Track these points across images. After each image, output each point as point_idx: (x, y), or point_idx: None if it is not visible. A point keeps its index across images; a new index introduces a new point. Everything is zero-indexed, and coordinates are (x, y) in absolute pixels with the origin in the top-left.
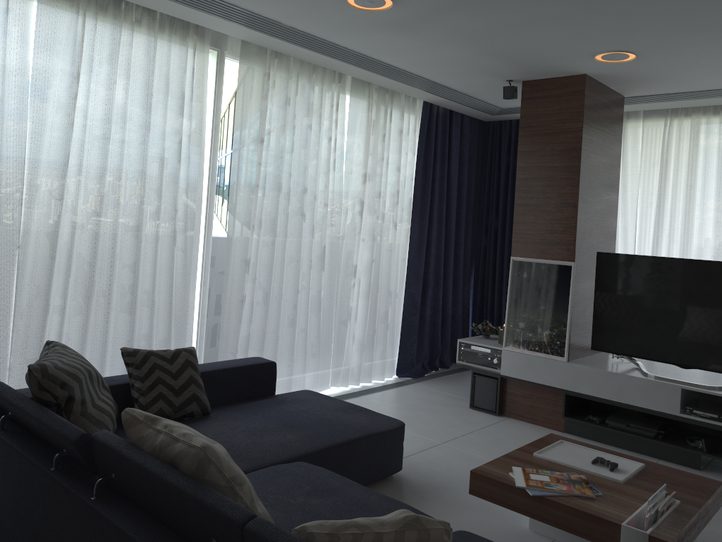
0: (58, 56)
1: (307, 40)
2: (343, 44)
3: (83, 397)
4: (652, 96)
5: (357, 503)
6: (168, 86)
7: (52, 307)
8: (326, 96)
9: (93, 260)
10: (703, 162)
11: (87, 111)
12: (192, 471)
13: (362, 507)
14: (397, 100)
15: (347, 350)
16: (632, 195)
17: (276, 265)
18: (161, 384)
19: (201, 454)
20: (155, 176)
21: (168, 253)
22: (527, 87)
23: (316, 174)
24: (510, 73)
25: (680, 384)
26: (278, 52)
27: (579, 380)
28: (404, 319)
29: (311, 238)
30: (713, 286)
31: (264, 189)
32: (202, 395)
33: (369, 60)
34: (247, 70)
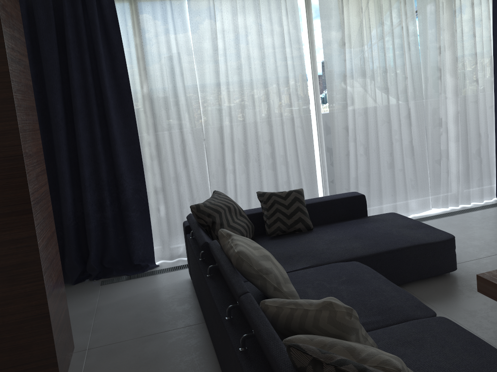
0: (204, 27)
1: None
2: None
3: (221, 221)
4: None
5: (371, 291)
6: (271, 26)
7: (229, 170)
8: None
9: (245, 141)
10: None
11: (226, 55)
12: (235, 265)
13: (373, 293)
14: None
15: (443, 181)
16: None
17: (371, 127)
18: (278, 212)
19: (236, 256)
20: (274, 84)
21: (291, 130)
22: None
23: (393, 57)
24: None
25: None
26: None
27: None
28: None
29: (397, 104)
30: None
31: (352, 77)
32: (305, 218)
33: None
34: None
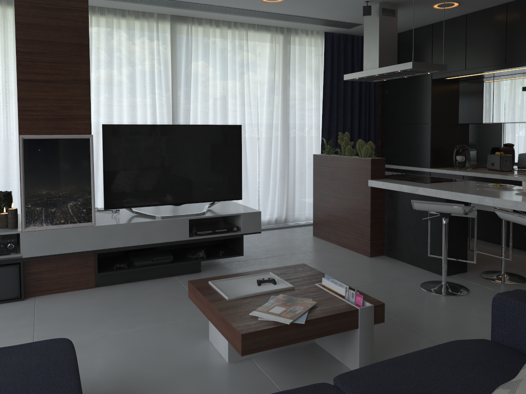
0: None
1: None
2: None
3: None
4: None
5: None
6: None
7: None
8: None
9: None
10: (118, 53)
11: None
12: None
13: None
14: None
15: None
16: None
17: None
18: None
19: None
20: None
21: None
22: None
23: None
24: None
25: (187, 217)
26: None
27: (109, 237)
28: None
29: None
30: (192, 142)
31: None
32: None
33: None
34: None
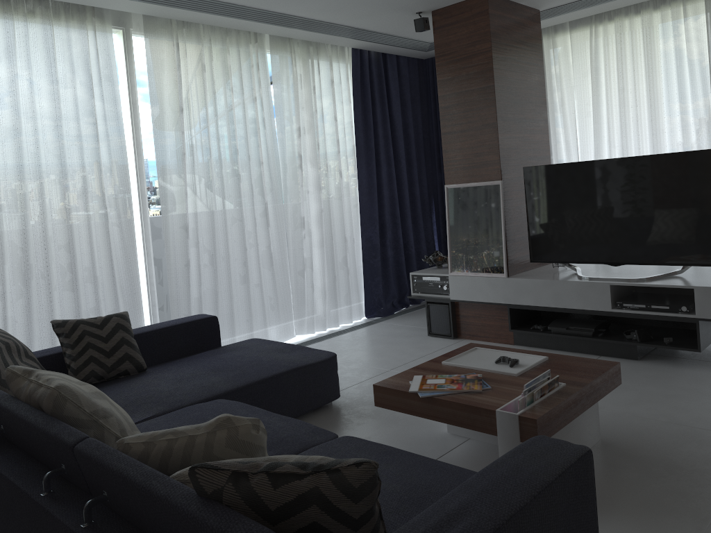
0: None
1: (202, 4)
2: (238, 2)
3: None
4: (566, 5)
5: None
6: (73, 70)
7: None
8: (245, 57)
9: (25, 246)
10: (631, 64)
11: None
12: (50, 410)
13: None
14: (323, 51)
15: (308, 299)
16: (569, 108)
17: (218, 227)
18: (92, 349)
19: (54, 393)
20: (76, 159)
21: (103, 229)
22: (437, 16)
23: (246, 135)
24: (415, 5)
25: (609, 281)
26: (185, 21)
27: (519, 292)
28: (365, 262)
29: (252, 197)
30: (631, 181)
31: (193, 156)
32: (135, 354)
33: (273, 14)
34: (154, 43)
